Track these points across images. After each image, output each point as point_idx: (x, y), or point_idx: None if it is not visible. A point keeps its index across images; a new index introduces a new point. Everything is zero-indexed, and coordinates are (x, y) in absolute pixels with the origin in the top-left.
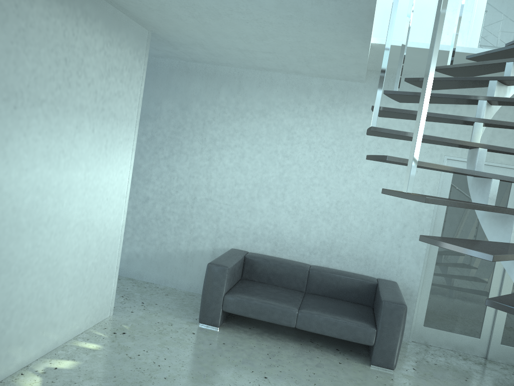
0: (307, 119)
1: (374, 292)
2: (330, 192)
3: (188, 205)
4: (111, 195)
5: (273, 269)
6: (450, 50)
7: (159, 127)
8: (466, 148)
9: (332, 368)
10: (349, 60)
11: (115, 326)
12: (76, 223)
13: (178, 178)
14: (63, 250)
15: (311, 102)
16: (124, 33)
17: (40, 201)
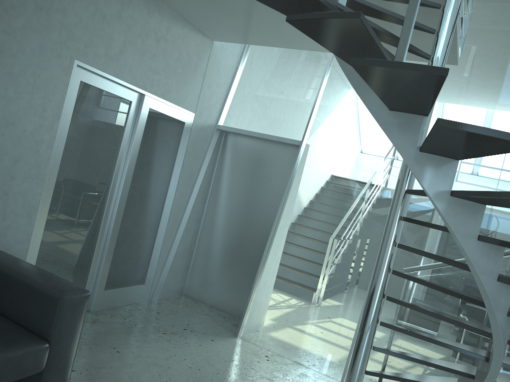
0: None
1: None
2: None
3: None
4: None
5: None
6: None
7: None
8: (399, 110)
9: None
10: None
11: None
12: None
13: None
14: None
15: None
16: None
17: None
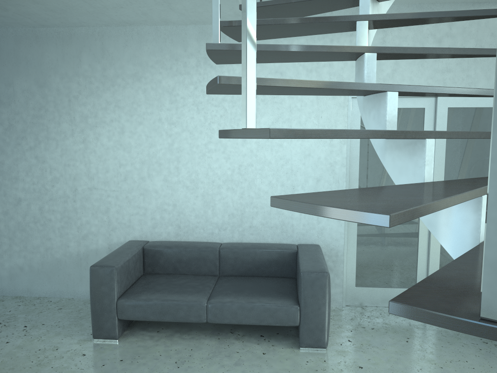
0: (189, 76)
1: (295, 261)
2: (230, 156)
3: (69, 199)
4: None
5: (178, 256)
6: None
7: (16, 112)
8: (350, 58)
9: (254, 362)
10: None
11: None
12: None
13: (51, 169)
14: None
15: (190, 55)
16: None
17: None
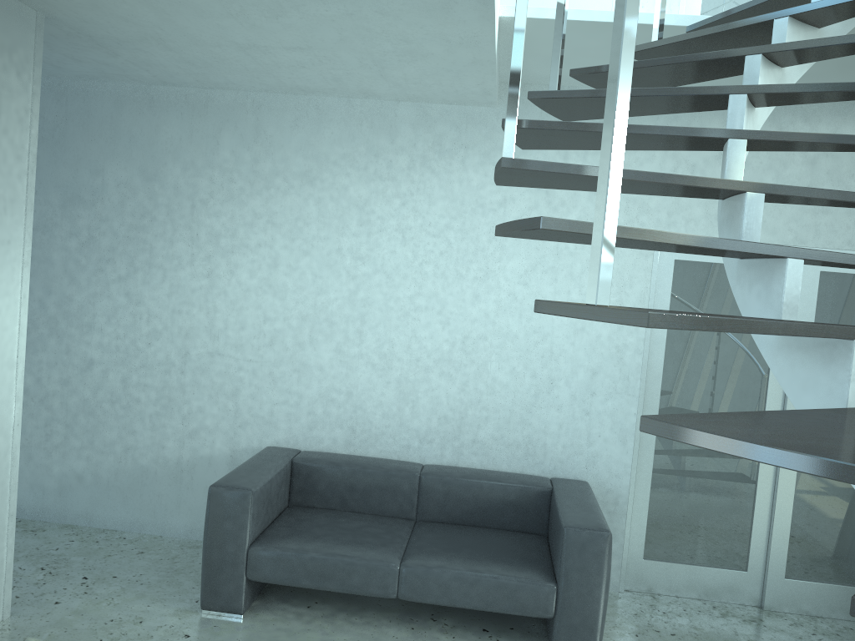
0: (395, 183)
1: (547, 507)
2: (449, 320)
3: (174, 368)
4: None
5: (351, 480)
6: (655, 13)
7: (103, 218)
8: (716, 196)
9: None
10: (459, 53)
11: None
12: None
13: (150, 316)
14: None
15: (400, 150)
16: None
17: None
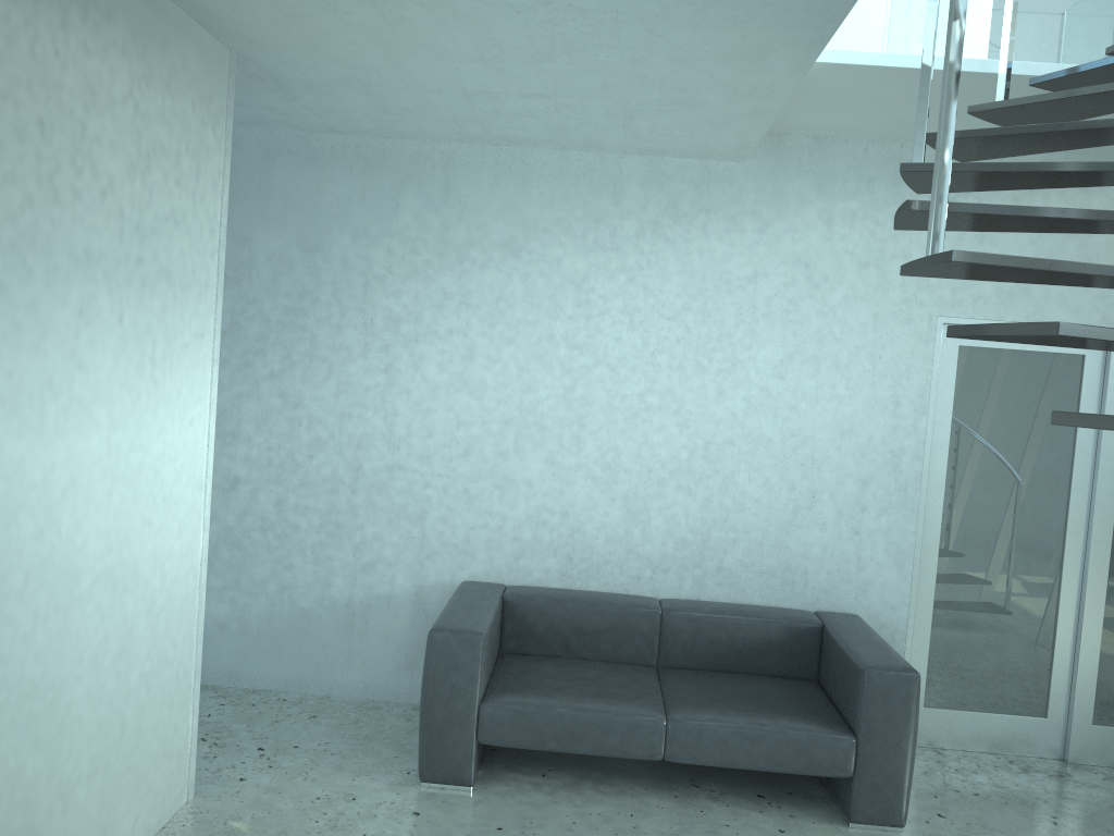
0: (620, 255)
1: (817, 647)
2: (688, 422)
3: (343, 486)
4: (173, 487)
5: (577, 620)
6: (1000, 64)
7: (250, 300)
8: None
9: None
10: (739, 104)
11: (210, 829)
12: (96, 576)
13: (311, 422)
14: (70, 656)
15: (626, 214)
16: (178, 56)
17: (2, 530)
